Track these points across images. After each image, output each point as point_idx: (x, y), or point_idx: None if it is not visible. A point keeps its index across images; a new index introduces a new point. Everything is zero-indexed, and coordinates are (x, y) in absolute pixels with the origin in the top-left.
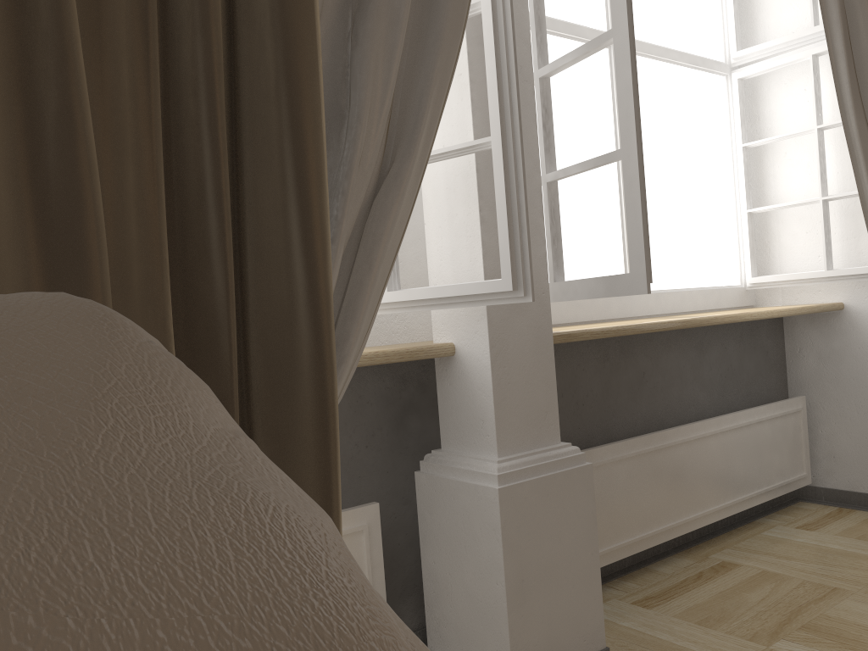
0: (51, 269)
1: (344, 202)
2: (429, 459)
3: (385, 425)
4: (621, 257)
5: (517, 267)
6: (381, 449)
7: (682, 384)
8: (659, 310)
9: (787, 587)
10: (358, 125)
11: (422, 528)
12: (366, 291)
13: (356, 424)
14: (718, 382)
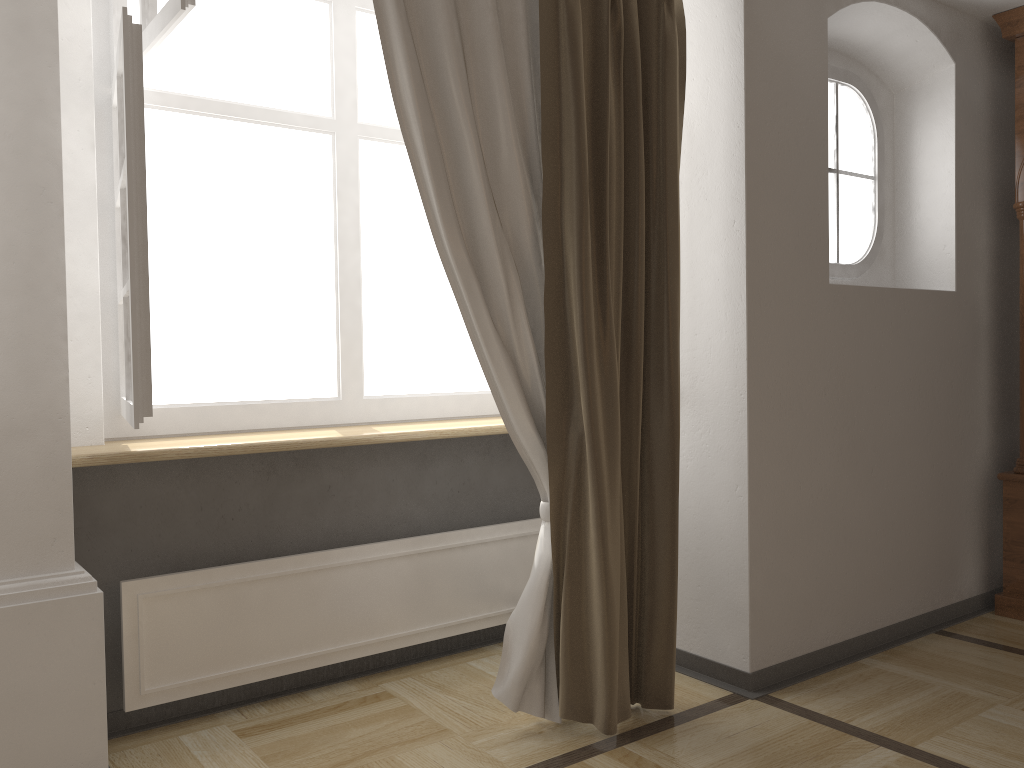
0: None
1: None
2: None
3: None
4: (335, 359)
5: None
6: None
7: (390, 499)
8: (384, 417)
9: (402, 725)
10: None
11: None
12: None
13: None
14: (447, 497)
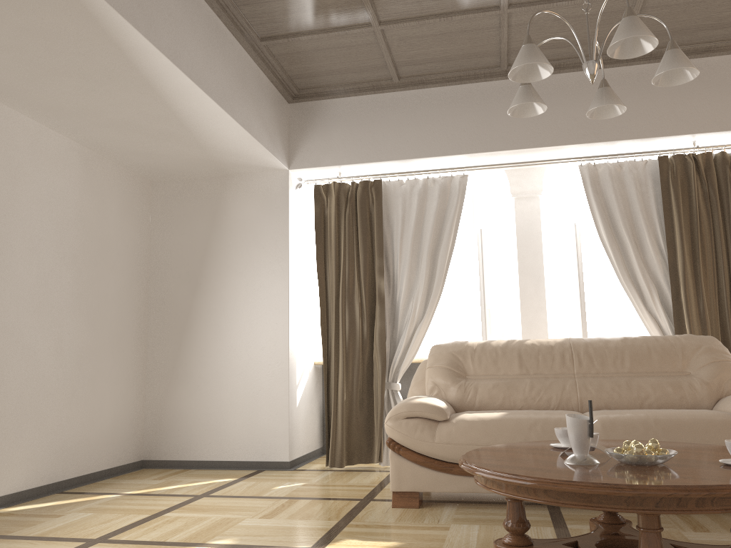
0: (702, 331)
1: None
2: None
3: None
4: None
5: None
6: None
7: None
8: None
9: None
10: None
11: None
12: None
13: None
14: None
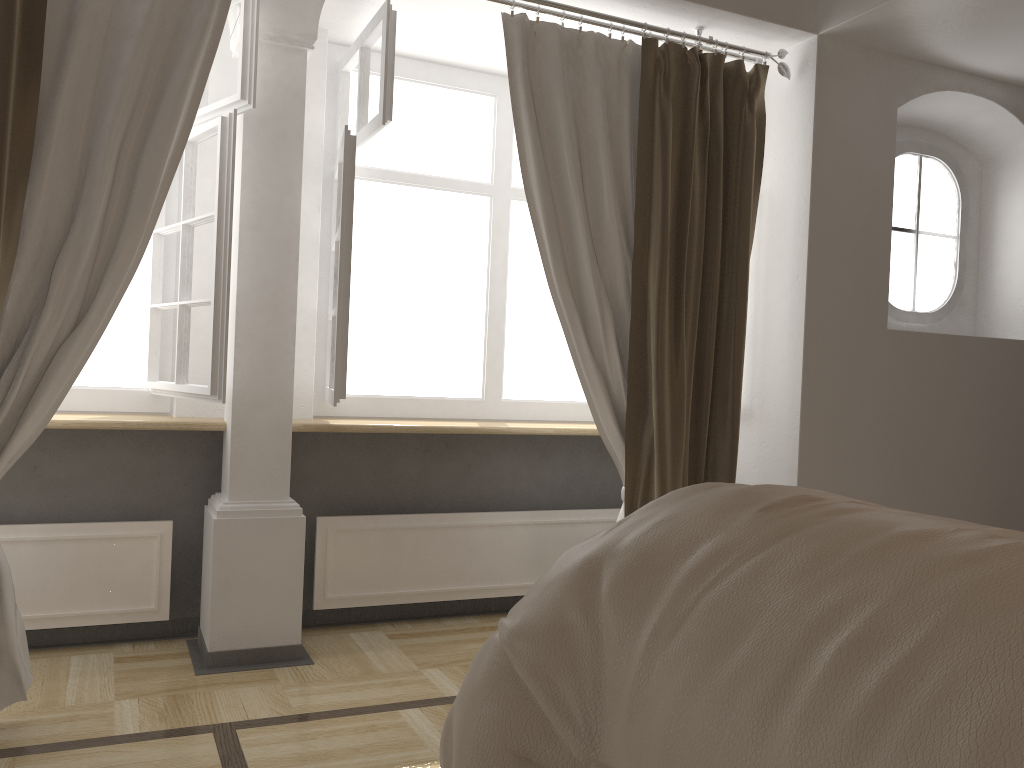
0: None
1: (30, 347)
2: (211, 497)
3: (203, 472)
4: (482, 369)
5: (217, 381)
6: (198, 488)
7: (515, 480)
8: (517, 416)
9: None
10: (45, 309)
11: (203, 543)
12: (42, 391)
13: (179, 468)
14: (562, 484)
